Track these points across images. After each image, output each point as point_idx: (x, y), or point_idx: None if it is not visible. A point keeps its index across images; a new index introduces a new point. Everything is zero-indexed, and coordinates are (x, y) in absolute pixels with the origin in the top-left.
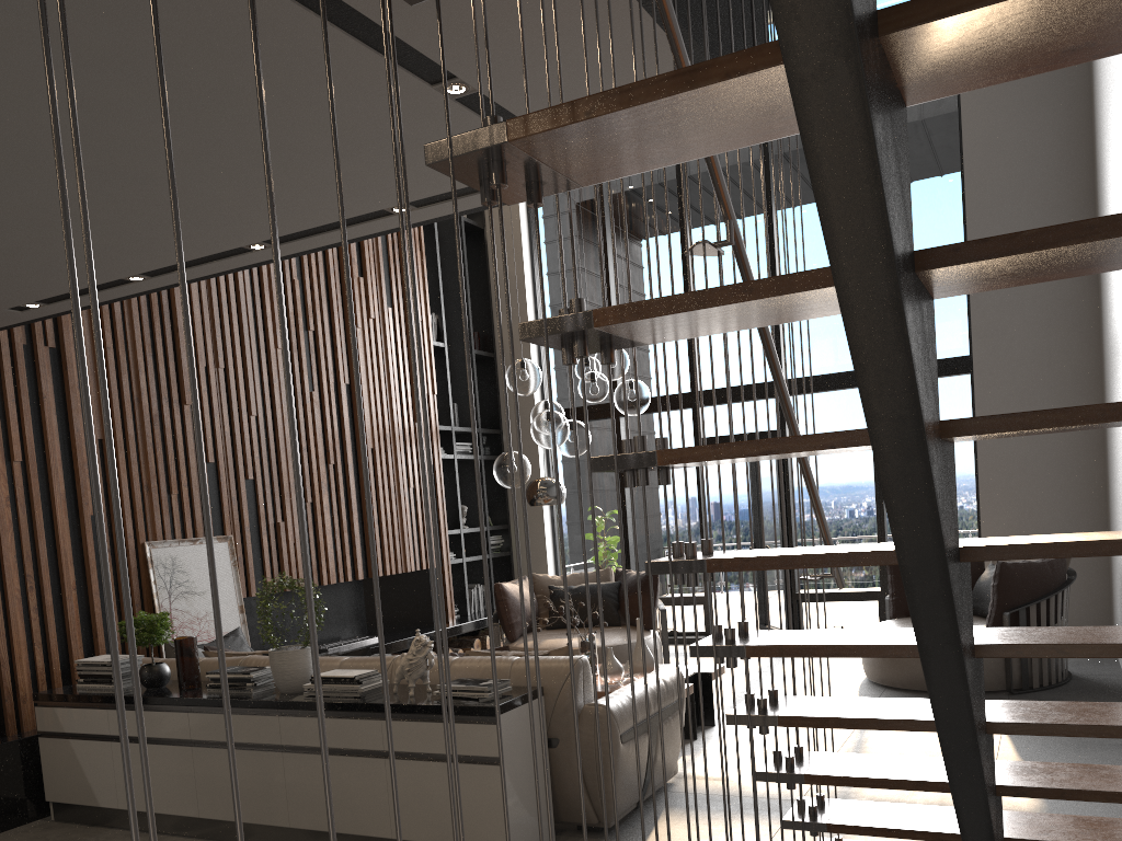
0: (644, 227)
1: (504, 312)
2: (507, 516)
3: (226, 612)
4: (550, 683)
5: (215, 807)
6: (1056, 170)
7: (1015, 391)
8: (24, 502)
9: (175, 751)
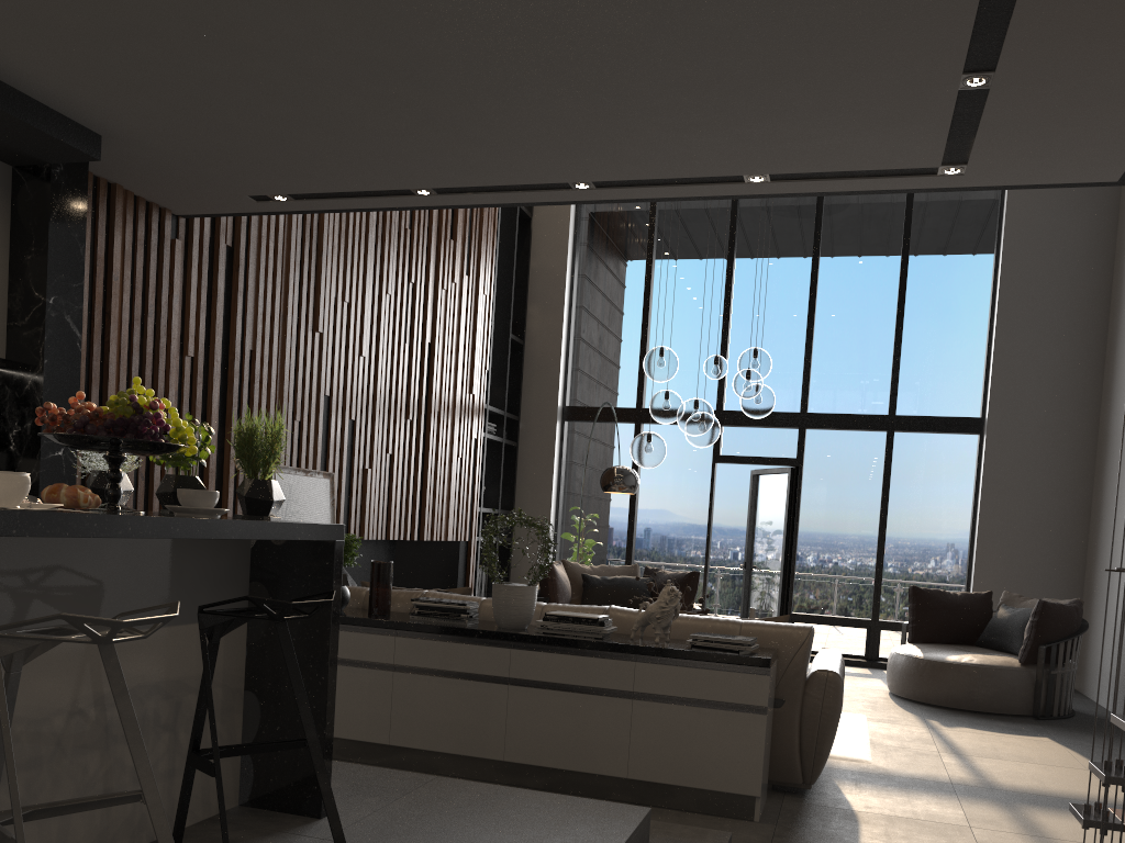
0: (691, 247)
1: (539, 303)
2: (513, 502)
3: None
4: (785, 647)
5: (412, 735)
6: (1081, 268)
7: (1020, 455)
8: (188, 400)
9: (371, 675)
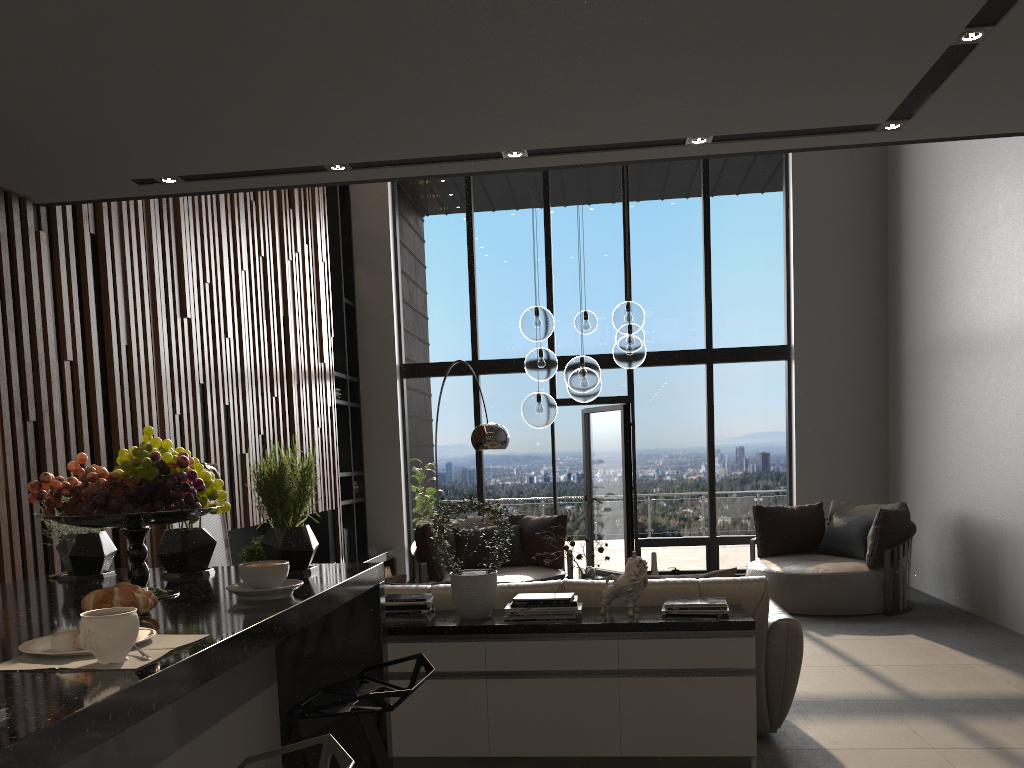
0: (507, 202)
1: (366, 265)
2: (363, 463)
3: (217, 546)
4: (746, 601)
5: None
6: (861, 205)
7: (825, 376)
8: (72, 409)
9: None
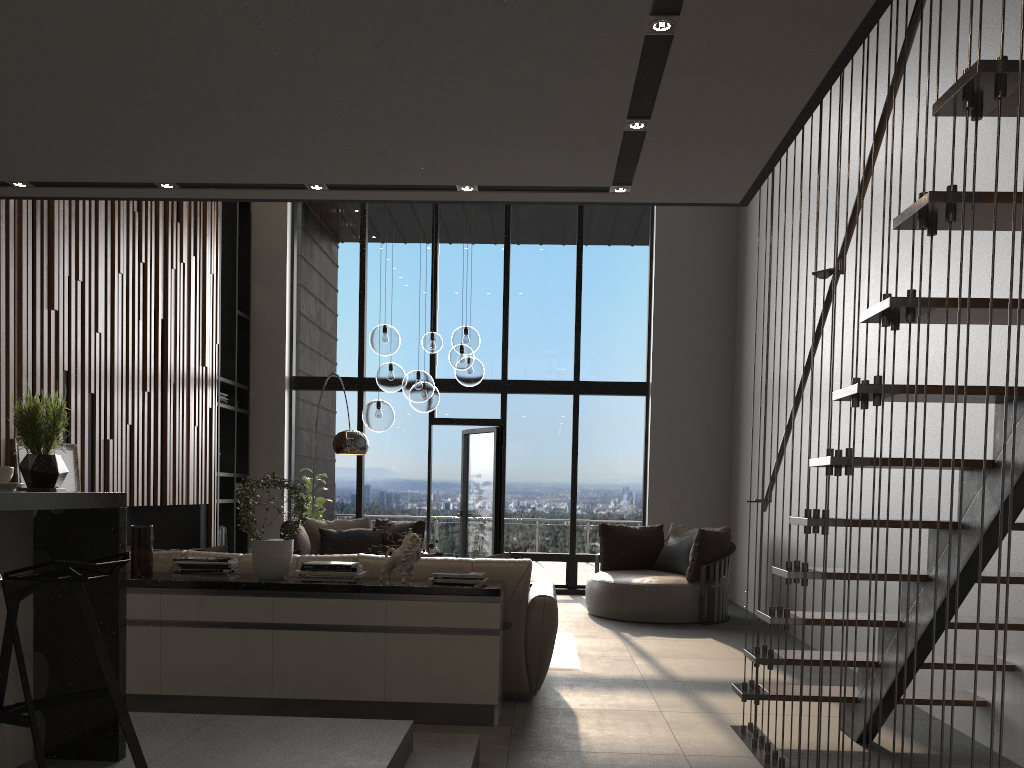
0: (399, 234)
1: (263, 281)
2: (248, 466)
3: None
4: (510, 578)
5: (183, 683)
6: (715, 261)
7: (677, 413)
8: None
9: (139, 632)
